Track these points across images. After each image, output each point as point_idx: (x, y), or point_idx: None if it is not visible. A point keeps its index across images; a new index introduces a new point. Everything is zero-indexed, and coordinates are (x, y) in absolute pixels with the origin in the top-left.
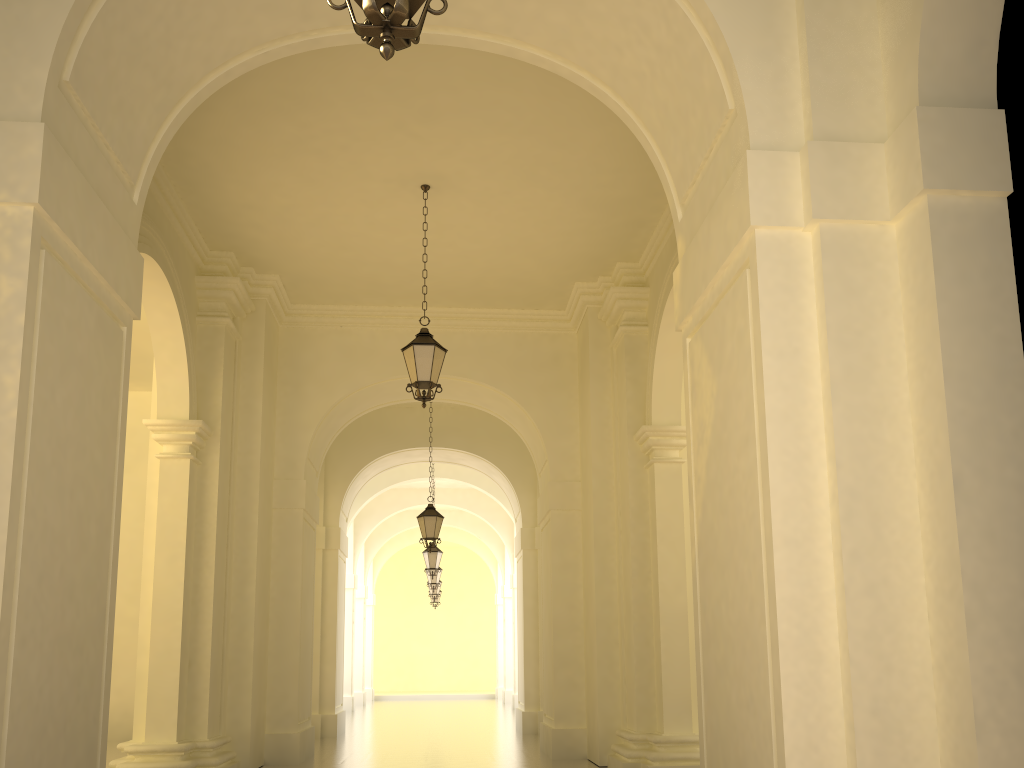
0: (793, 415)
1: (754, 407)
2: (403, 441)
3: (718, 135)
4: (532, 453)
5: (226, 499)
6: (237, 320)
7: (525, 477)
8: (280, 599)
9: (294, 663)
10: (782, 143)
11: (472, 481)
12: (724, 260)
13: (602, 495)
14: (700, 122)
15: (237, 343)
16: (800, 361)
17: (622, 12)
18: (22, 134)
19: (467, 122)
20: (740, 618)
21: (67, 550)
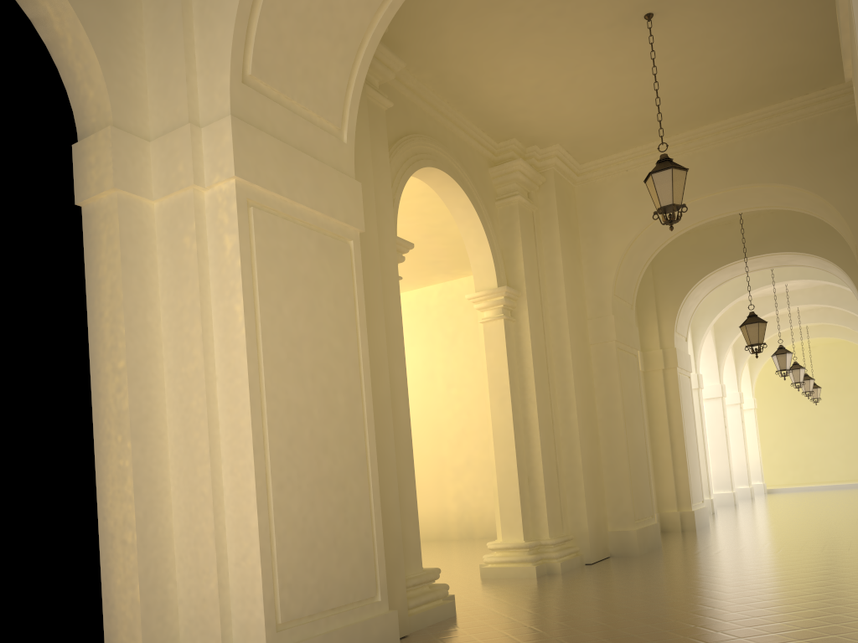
0: None
1: None
2: (725, 257)
3: None
4: (847, 240)
5: (541, 345)
6: (531, 194)
7: None
8: (606, 420)
9: (624, 472)
10: None
11: (822, 277)
12: None
13: None
14: None
15: (534, 213)
16: None
17: None
18: (220, 129)
19: None
20: None
21: (315, 417)
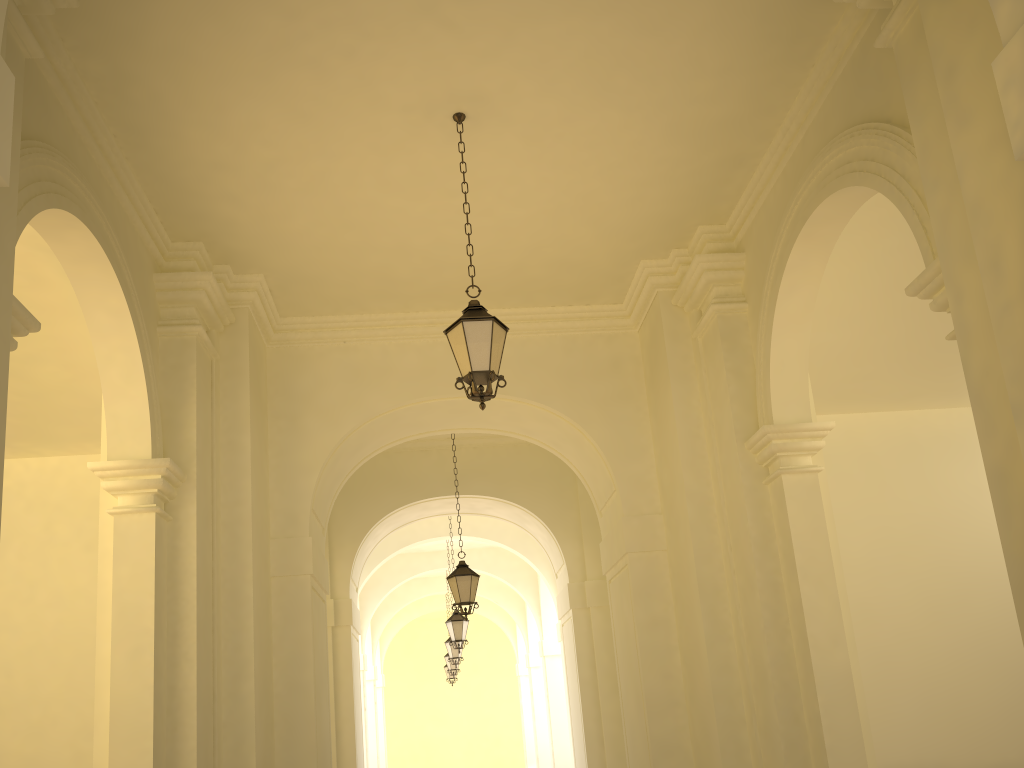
0: None
1: None
2: (419, 490)
3: None
4: (588, 487)
5: (208, 566)
6: (212, 334)
7: (567, 523)
8: (287, 695)
9: None
10: None
11: (493, 537)
12: None
13: (702, 526)
14: None
15: (214, 363)
16: None
17: None
18: None
19: None
20: None
21: None
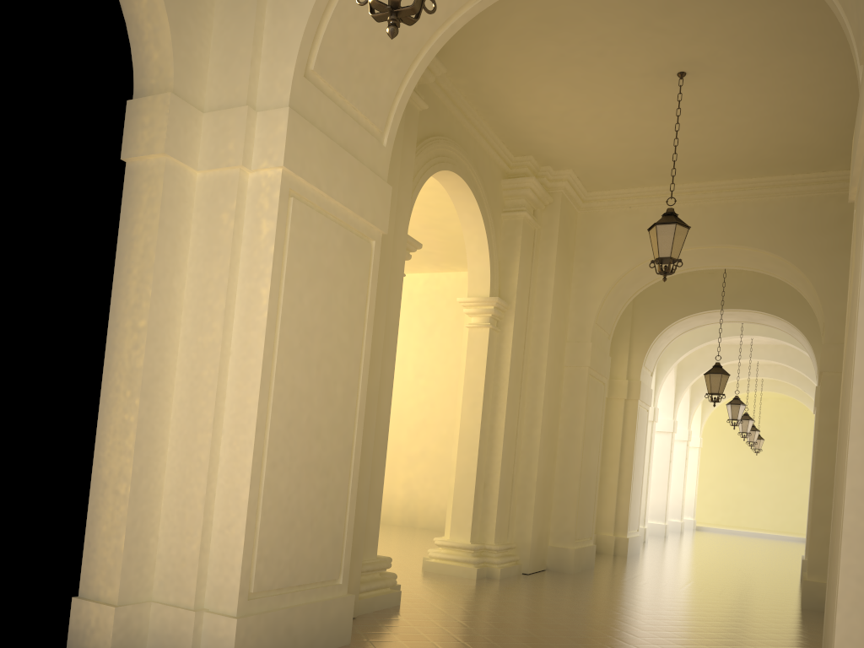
0: None
1: (858, 289)
2: (703, 304)
3: None
4: (817, 315)
5: (520, 359)
6: (536, 212)
7: None
8: (565, 440)
9: (573, 493)
10: None
11: (786, 339)
12: (859, 130)
13: None
14: None
15: (536, 231)
16: None
17: None
18: (276, 118)
19: (708, 7)
20: (839, 503)
21: (314, 405)
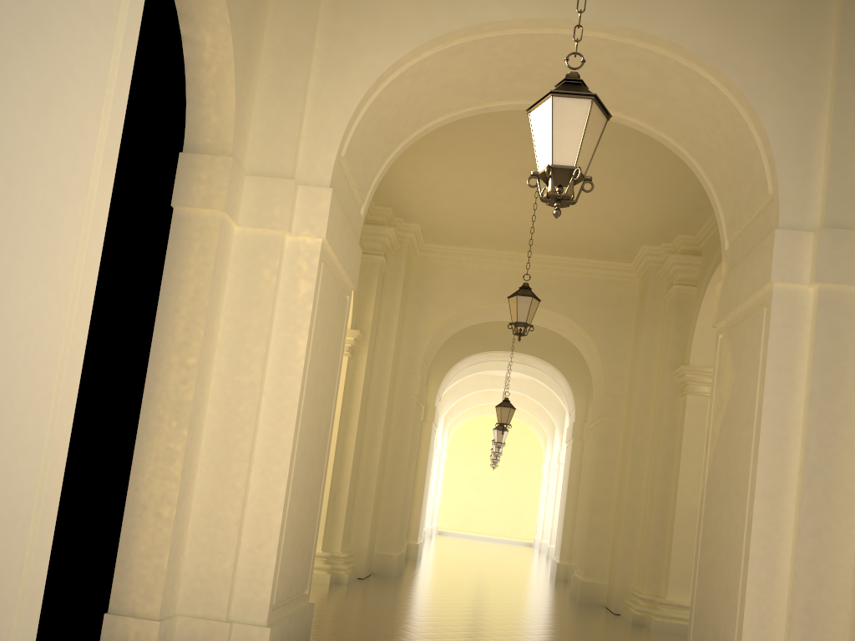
0: (781, 411)
1: (756, 401)
2: (490, 345)
3: (759, 205)
4: (591, 369)
5: (367, 385)
6: (387, 256)
7: (581, 383)
8: (394, 459)
9: (399, 506)
10: (802, 224)
11: (537, 377)
12: (750, 295)
13: (642, 412)
14: (748, 192)
15: (385, 273)
16: (792, 376)
17: (702, 110)
18: (319, 195)
19: None
20: (727, 535)
21: (313, 439)
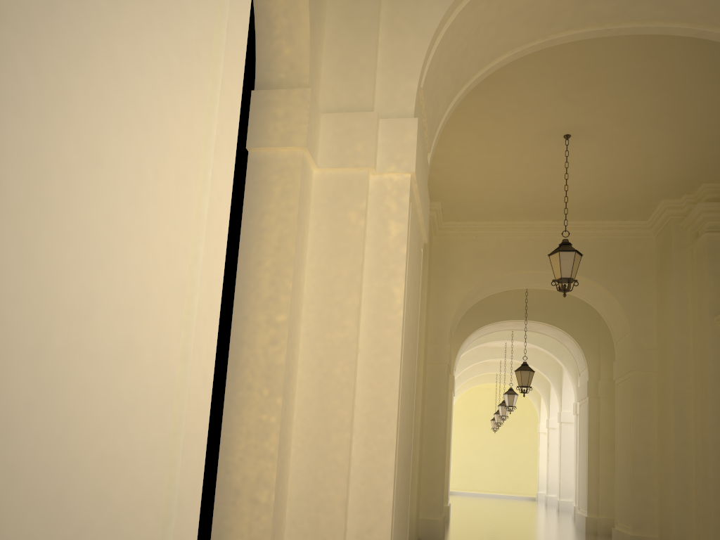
0: None
1: None
2: (500, 315)
3: None
4: (610, 327)
5: None
6: None
7: (591, 343)
8: (430, 426)
9: (439, 471)
10: None
11: (537, 343)
12: None
13: (681, 361)
14: None
15: None
16: None
17: None
18: (403, 126)
19: (615, 87)
20: None
21: (407, 402)
